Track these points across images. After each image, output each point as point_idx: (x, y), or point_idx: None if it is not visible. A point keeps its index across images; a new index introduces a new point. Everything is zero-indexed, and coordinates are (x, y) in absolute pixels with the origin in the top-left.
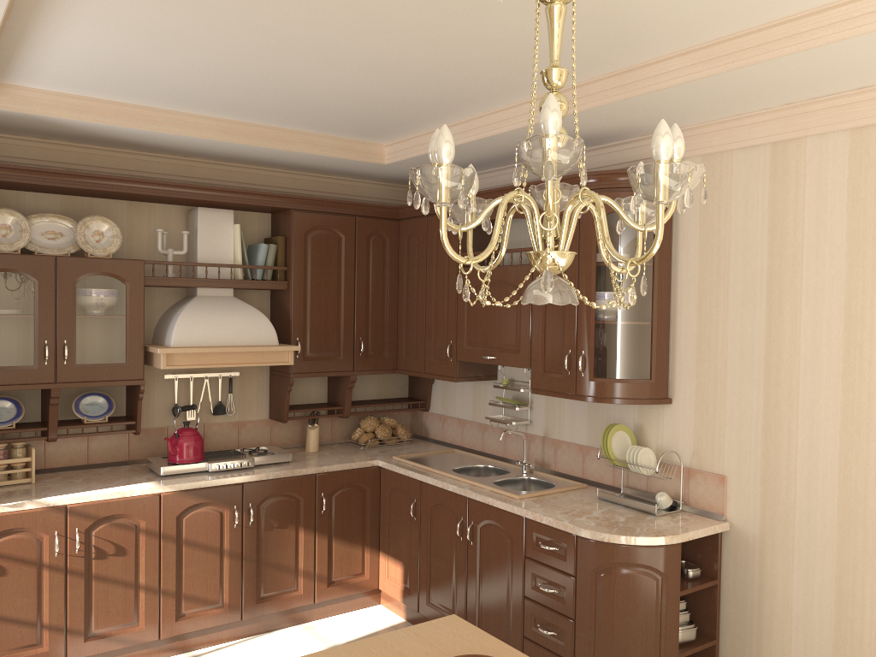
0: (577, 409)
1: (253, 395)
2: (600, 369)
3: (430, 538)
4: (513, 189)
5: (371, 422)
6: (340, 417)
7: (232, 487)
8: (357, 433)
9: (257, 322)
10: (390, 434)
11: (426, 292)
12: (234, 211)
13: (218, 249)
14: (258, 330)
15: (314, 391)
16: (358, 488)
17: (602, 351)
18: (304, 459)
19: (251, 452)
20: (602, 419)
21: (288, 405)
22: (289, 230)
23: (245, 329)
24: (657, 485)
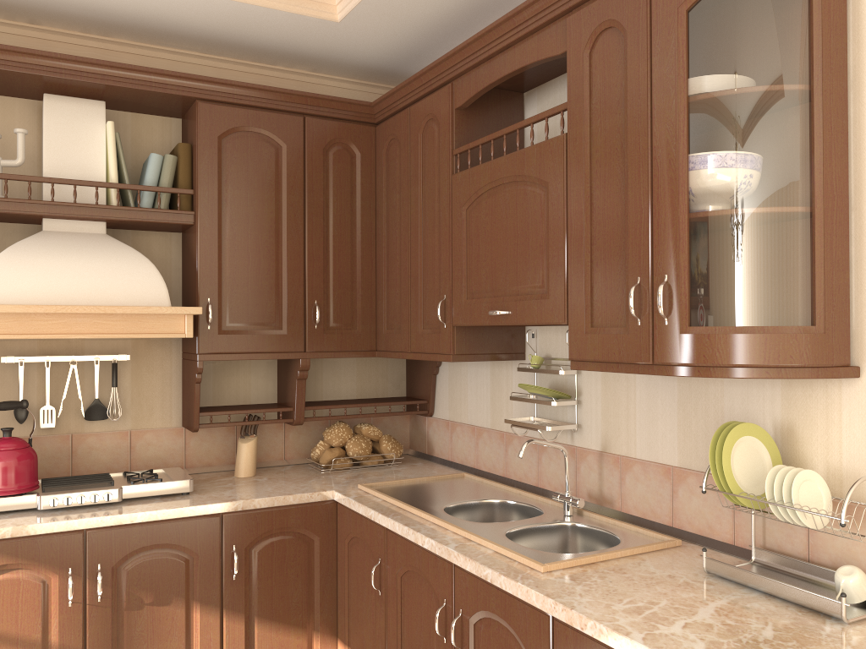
0: (658, 400)
1: (156, 391)
2: (702, 308)
3: (402, 630)
4: (530, 7)
5: (339, 431)
6: (290, 423)
7: (63, 537)
8: (318, 448)
9: (134, 271)
10: (368, 450)
11: (410, 225)
12: (121, 113)
13: (79, 160)
14: (135, 283)
15: (256, 386)
16: (300, 537)
17: (706, 271)
18: (217, 489)
19: (128, 477)
20: (708, 417)
21: (198, 403)
22: (195, 133)
23: (111, 281)
24: (832, 548)
